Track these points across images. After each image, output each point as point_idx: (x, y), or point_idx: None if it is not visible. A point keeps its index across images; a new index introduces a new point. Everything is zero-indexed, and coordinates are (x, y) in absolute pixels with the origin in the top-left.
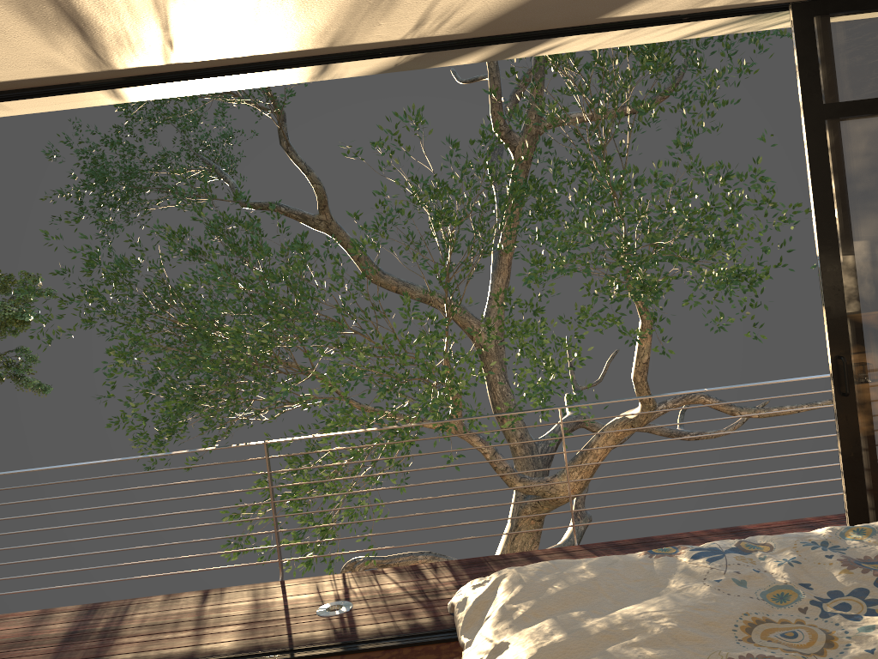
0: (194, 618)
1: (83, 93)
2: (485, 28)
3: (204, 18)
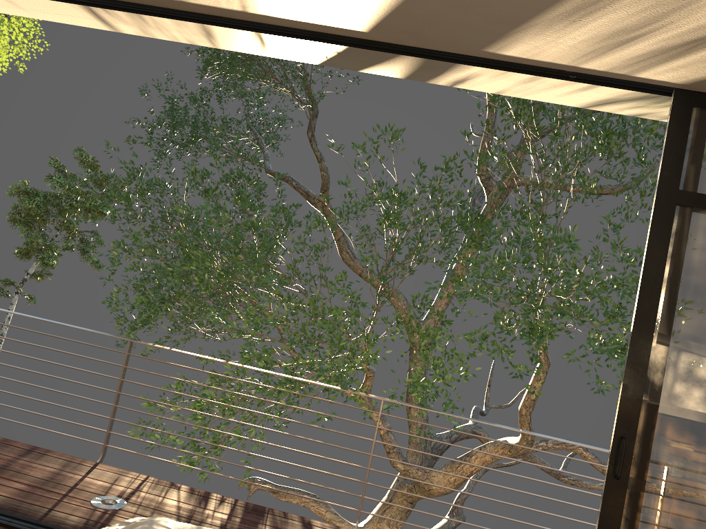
0: (0, 465)
1: (69, 6)
2: (379, 31)
3: None
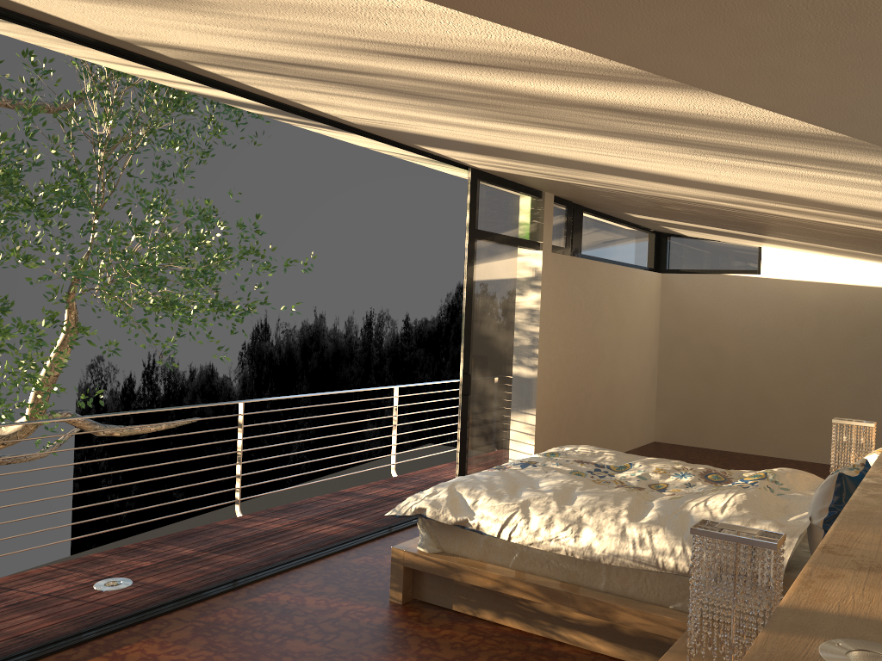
0: None
1: None
2: (370, 127)
3: (344, 89)
